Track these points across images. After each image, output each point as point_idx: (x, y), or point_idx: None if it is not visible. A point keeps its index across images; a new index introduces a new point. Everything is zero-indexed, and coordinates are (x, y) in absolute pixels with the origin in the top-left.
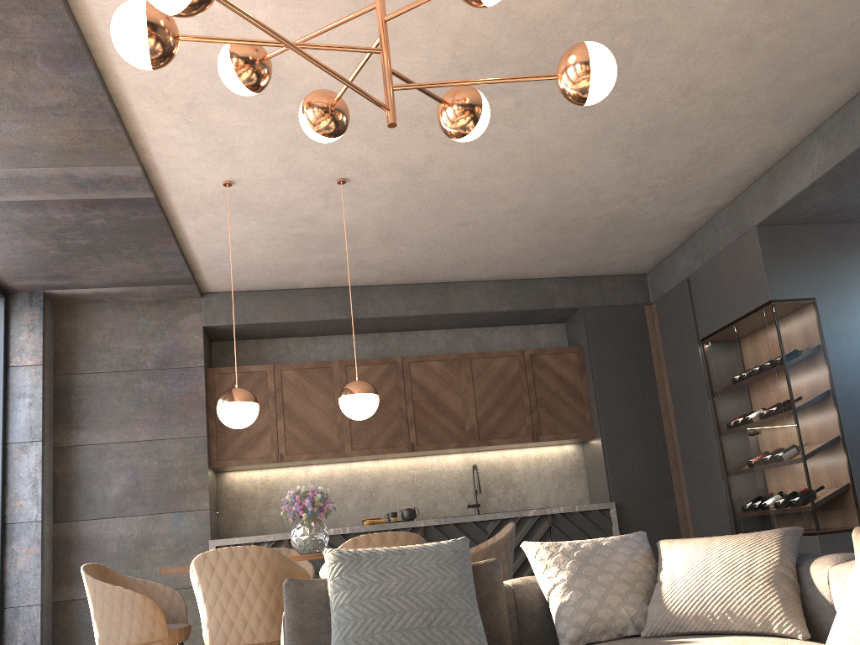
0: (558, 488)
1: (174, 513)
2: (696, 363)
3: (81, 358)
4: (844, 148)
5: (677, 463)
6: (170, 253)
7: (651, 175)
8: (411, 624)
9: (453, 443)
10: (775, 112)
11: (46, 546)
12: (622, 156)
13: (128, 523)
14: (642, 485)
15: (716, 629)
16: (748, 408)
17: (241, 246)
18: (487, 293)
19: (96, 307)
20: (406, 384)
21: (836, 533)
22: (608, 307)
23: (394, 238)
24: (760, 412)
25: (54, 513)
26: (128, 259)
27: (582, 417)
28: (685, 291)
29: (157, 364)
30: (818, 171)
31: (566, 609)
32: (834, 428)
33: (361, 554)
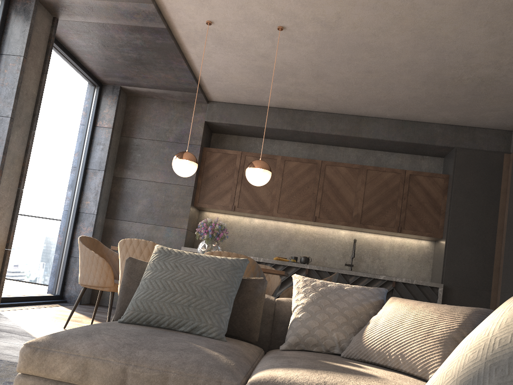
0: (410, 267)
1: (167, 227)
2: None
3: (136, 129)
4: None
5: (499, 269)
6: (183, 69)
7: (512, 47)
8: (178, 301)
9: (342, 222)
10: None
11: (98, 229)
12: (488, 27)
13: (142, 227)
14: (468, 278)
15: (390, 365)
16: None
17: (225, 70)
18: (388, 127)
19: (149, 101)
20: (321, 178)
21: None
22: (475, 150)
23: (322, 77)
24: None
25: (106, 213)
26: (161, 71)
27: (436, 223)
28: None
29: (175, 139)
30: None
31: (295, 323)
32: None
33: (172, 252)
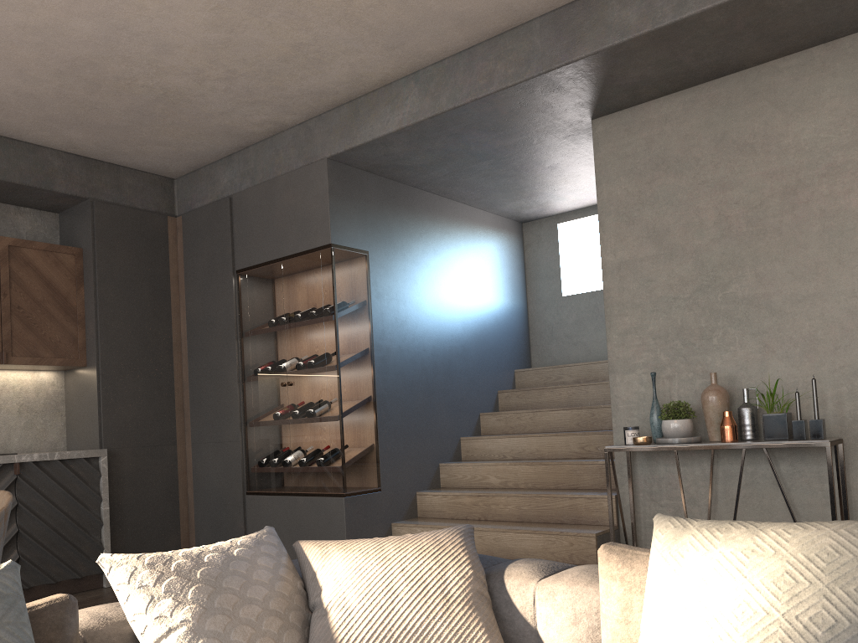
0: (25, 426)
1: None
2: (227, 296)
3: None
4: (442, 102)
5: (184, 406)
6: None
7: (236, 56)
8: None
9: None
10: (392, 35)
11: None
12: (215, 14)
13: None
14: (142, 430)
15: None
16: (285, 356)
17: None
18: None
19: None
20: None
21: (360, 495)
22: (125, 208)
23: None
24: (298, 362)
25: None
26: None
27: (73, 339)
28: (226, 212)
29: None
30: (409, 119)
31: None
32: (369, 388)
33: None
